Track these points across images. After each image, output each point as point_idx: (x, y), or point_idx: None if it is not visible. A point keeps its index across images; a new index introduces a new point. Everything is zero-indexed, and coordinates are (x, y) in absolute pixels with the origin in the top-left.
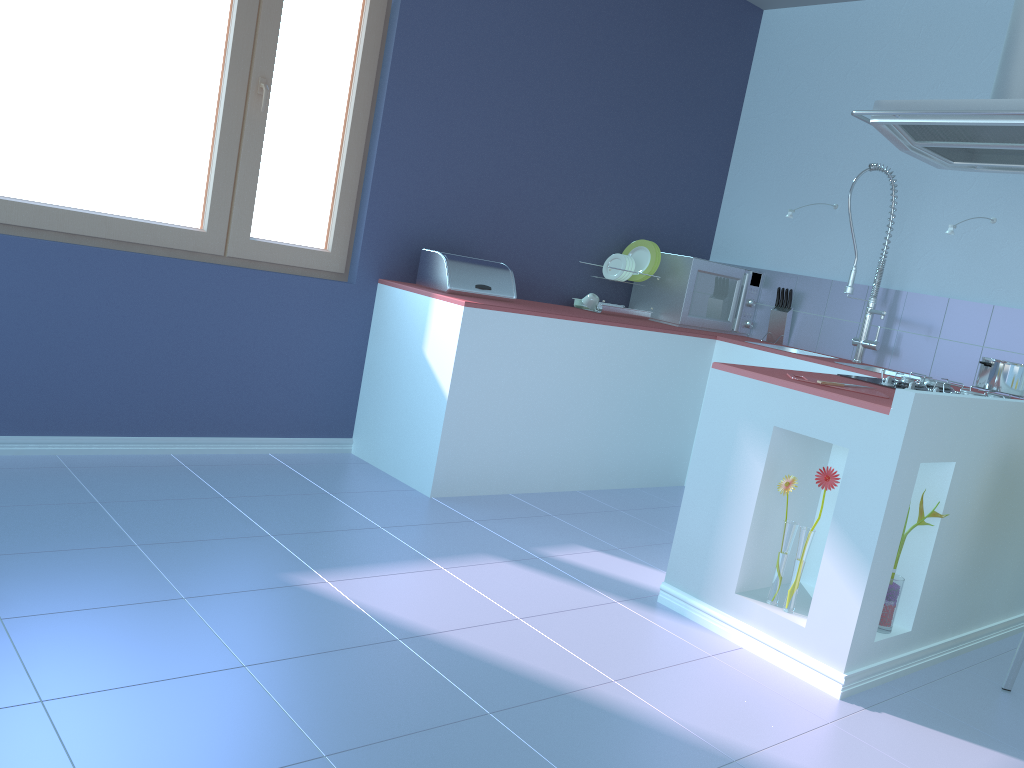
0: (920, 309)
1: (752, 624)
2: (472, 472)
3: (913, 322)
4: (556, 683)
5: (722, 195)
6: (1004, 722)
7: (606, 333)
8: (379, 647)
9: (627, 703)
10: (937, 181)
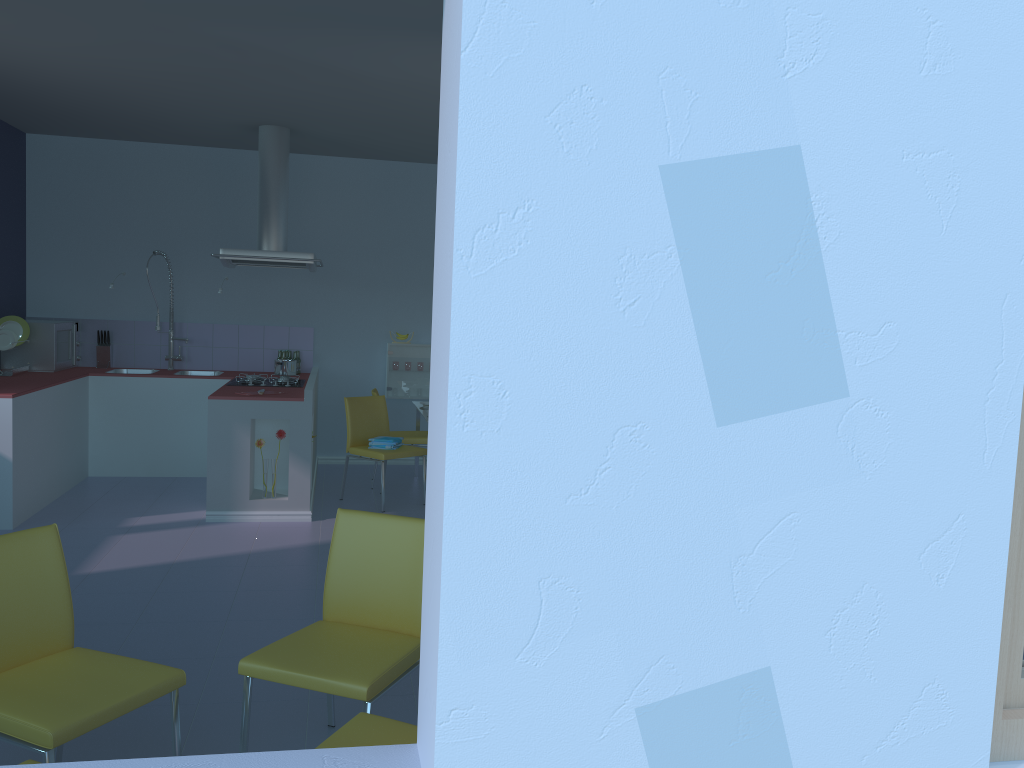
0: (198, 332)
1: (262, 509)
2: (24, 505)
3: (195, 340)
4: (241, 553)
5: (26, 268)
6: (354, 507)
7: (56, 390)
8: (173, 571)
9: (269, 547)
10: (189, 257)
